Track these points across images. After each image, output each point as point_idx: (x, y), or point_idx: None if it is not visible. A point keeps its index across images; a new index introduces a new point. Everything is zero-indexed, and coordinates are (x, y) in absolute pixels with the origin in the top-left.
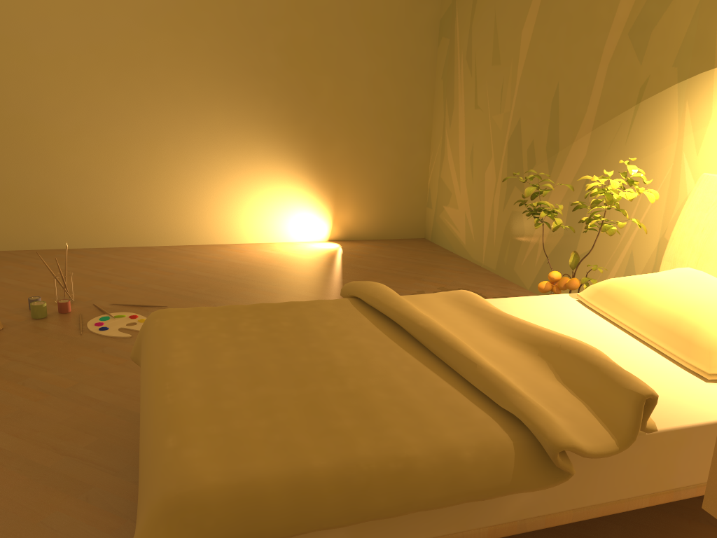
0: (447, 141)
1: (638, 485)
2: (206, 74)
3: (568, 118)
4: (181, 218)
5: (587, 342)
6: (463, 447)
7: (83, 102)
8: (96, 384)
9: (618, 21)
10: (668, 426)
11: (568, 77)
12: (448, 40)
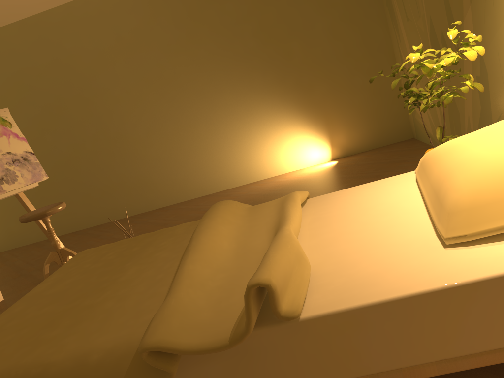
0: (402, 55)
1: (316, 373)
2: (212, 71)
3: (454, 1)
4: (223, 171)
5: (368, 221)
6: (96, 351)
7: (146, 115)
8: None
9: None
10: (331, 309)
11: None
12: None
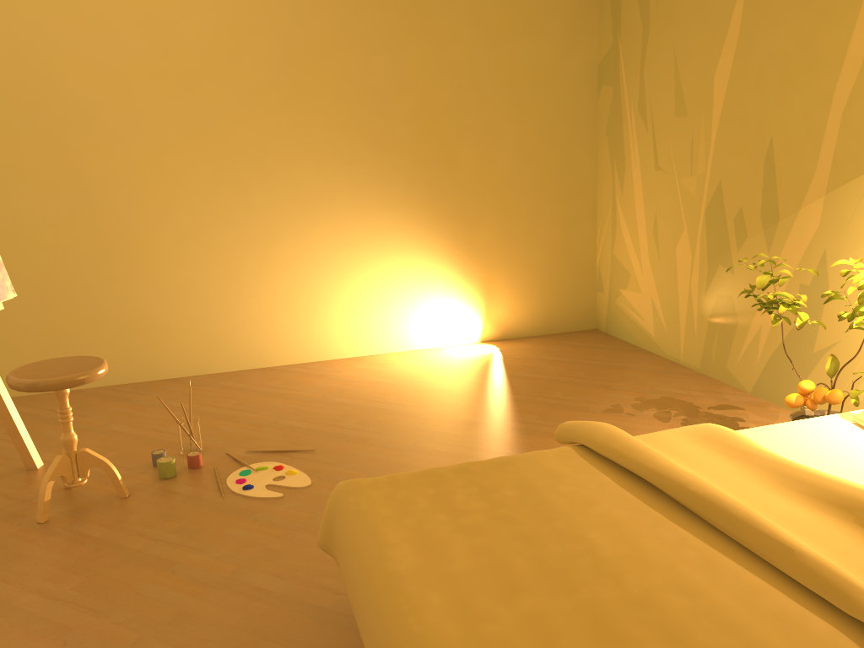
0: (620, 211)
1: None
2: (326, 157)
3: (789, 180)
4: (305, 330)
5: None
6: None
7: (186, 204)
8: (259, 567)
9: (852, 58)
10: None
11: (785, 129)
12: (611, 88)
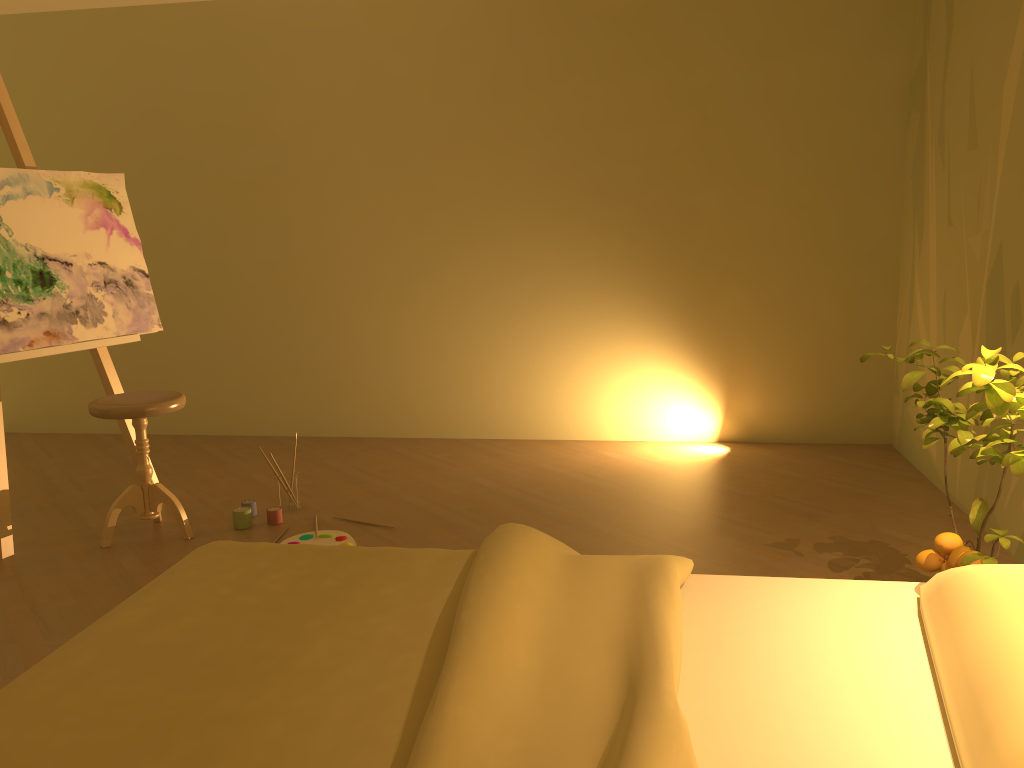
0: (916, 283)
1: None
2: (534, 203)
3: None
4: (499, 401)
5: (816, 693)
6: None
7: (381, 251)
8: None
9: None
10: None
11: None
12: (918, 114)
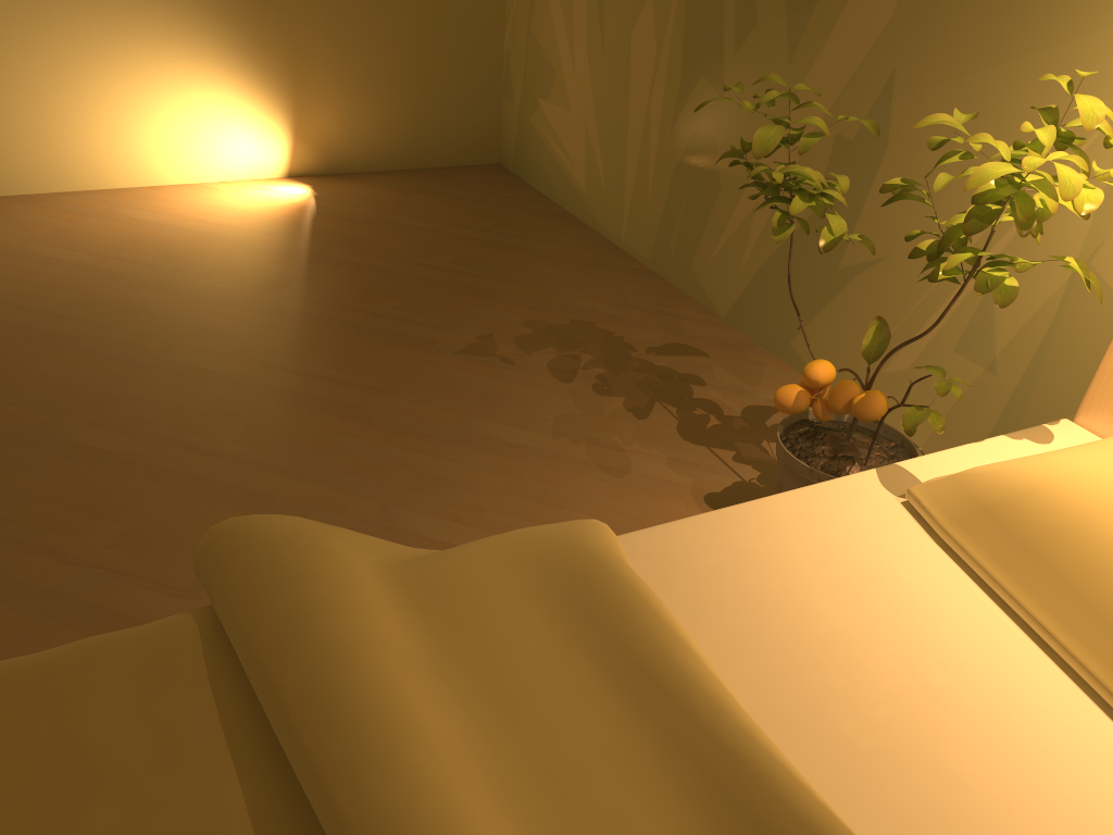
0: None
1: None
2: None
3: None
4: None
5: (1002, 792)
6: None
7: None
8: None
9: None
10: None
11: None
12: None
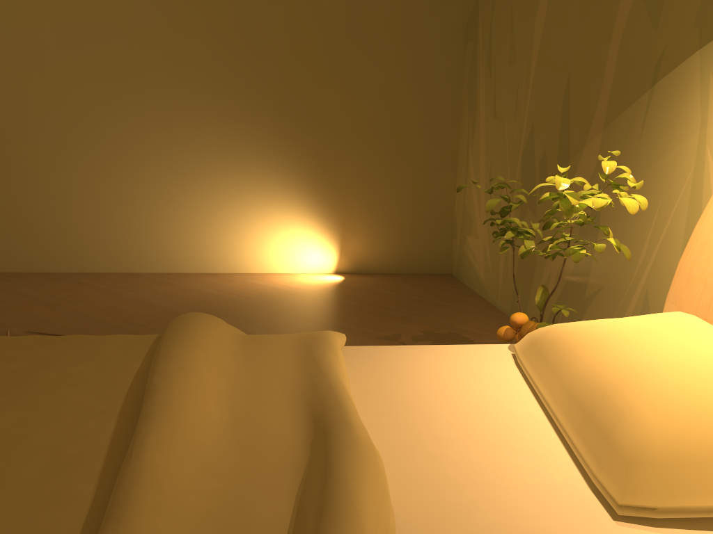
0: (470, 160)
1: None
2: (197, 88)
3: (579, 117)
4: (169, 243)
5: (460, 423)
6: None
7: (68, 119)
8: None
9: None
10: None
11: (579, 65)
12: (472, 44)
